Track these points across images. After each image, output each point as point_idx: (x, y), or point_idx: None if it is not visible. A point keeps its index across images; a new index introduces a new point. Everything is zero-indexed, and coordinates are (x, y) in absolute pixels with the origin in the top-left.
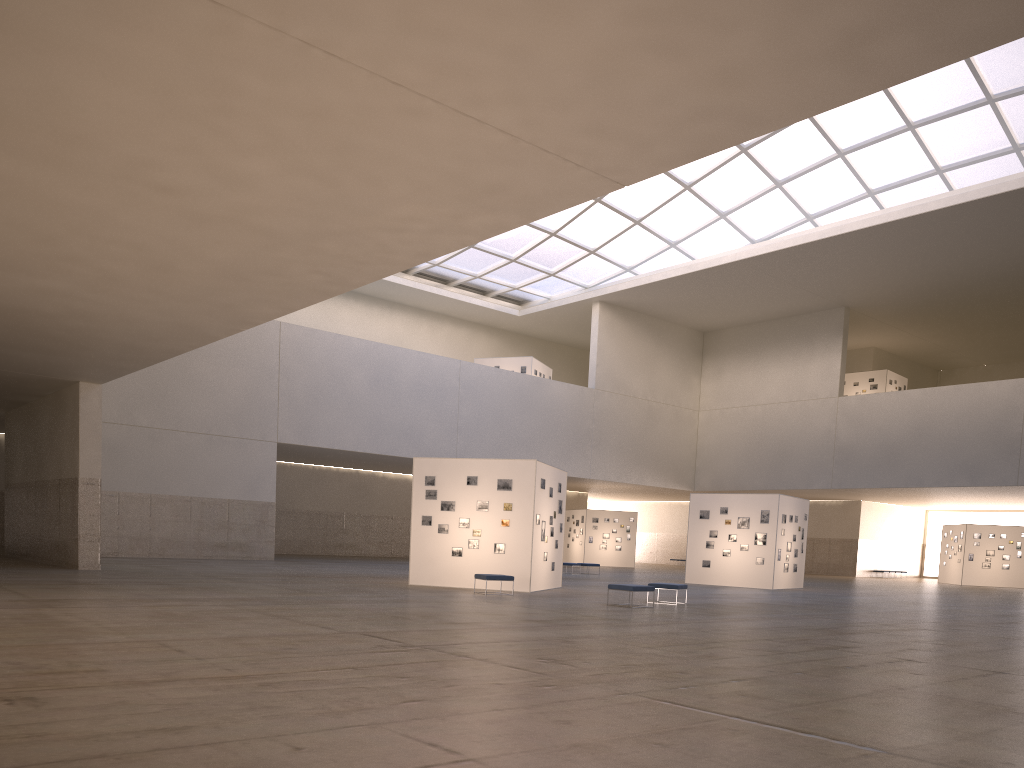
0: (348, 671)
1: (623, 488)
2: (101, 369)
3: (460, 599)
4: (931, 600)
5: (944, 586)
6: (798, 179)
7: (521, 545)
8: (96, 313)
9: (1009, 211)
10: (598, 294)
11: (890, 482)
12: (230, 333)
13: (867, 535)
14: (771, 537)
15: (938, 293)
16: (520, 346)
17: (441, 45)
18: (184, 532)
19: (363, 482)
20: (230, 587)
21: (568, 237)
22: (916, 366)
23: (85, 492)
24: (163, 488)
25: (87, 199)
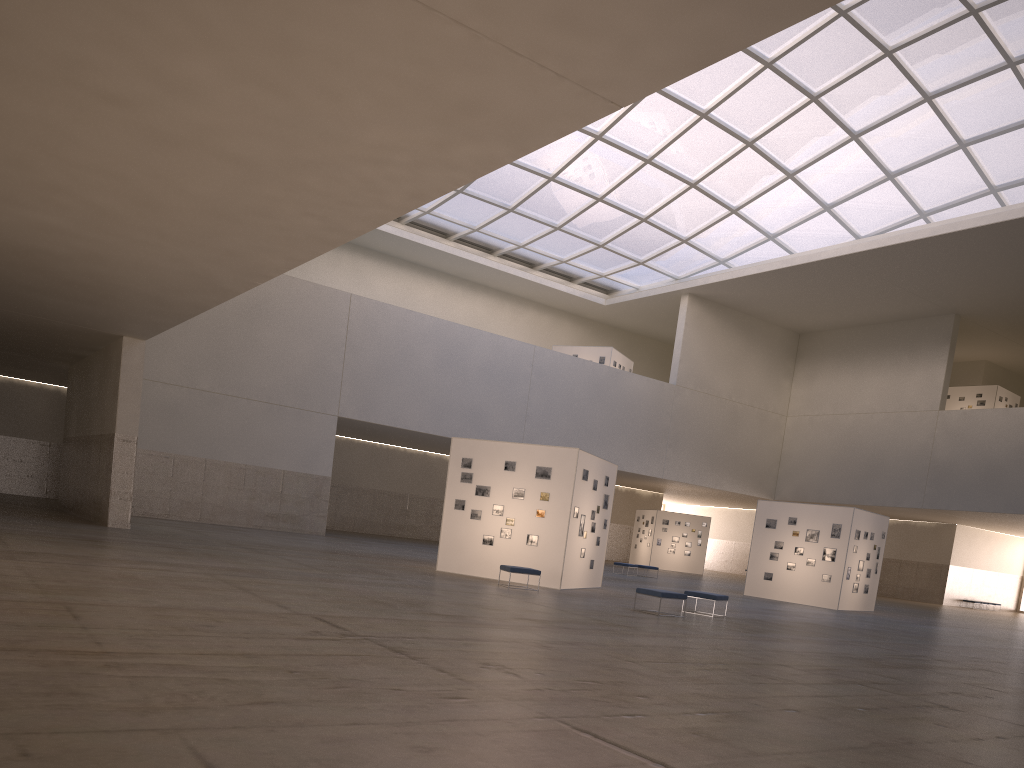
0: (237, 658)
1: (699, 491)
2: (138, 323)
3: (474, 590)
4: (1014, 637)
5: None
6: (913, 171)
7: (555, 538)
8: (106, 256)
9: None
10: (688, 286)
11: (988, 506)
12: (247, 287)
13: (959, 561)
14: (841, 553)
15: None
16: (605, 337)
17: None
18: (236, 500)
19: (430, 465)
20: (239, 556)
21: (660, 224)
22: None
23: (120, 449)
24: (219, 454)
25: (37, 110)
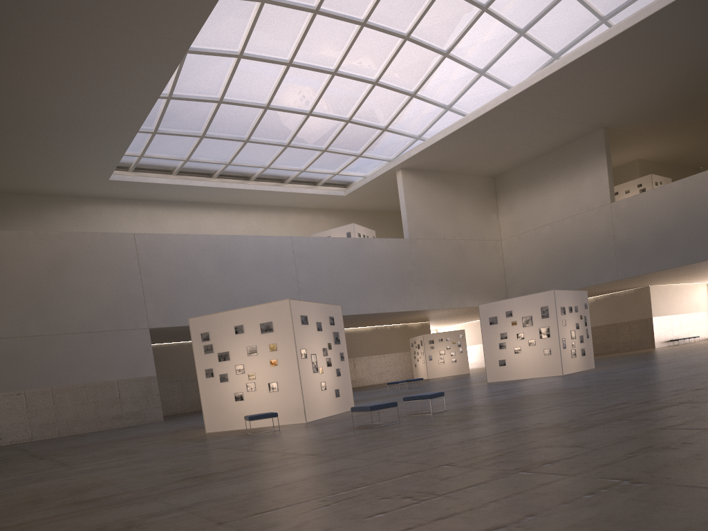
0: None
1: (452, 313)
2: None
3: (204, 448)
4: None
5: None
6: (538, 24)
7: (291, 380)
8: None
9: None
10: (398, 163)
11: (667, 264)
12: None
13: (659, 313)
14: (553, 329)
15: (681, 95)
16: (354, 219)
17: None
18: (84, 412)
19: None
20: (2, 471)
21: (361, 121)
22: (678, 168)
23: None
24: (60, 381)
25: None
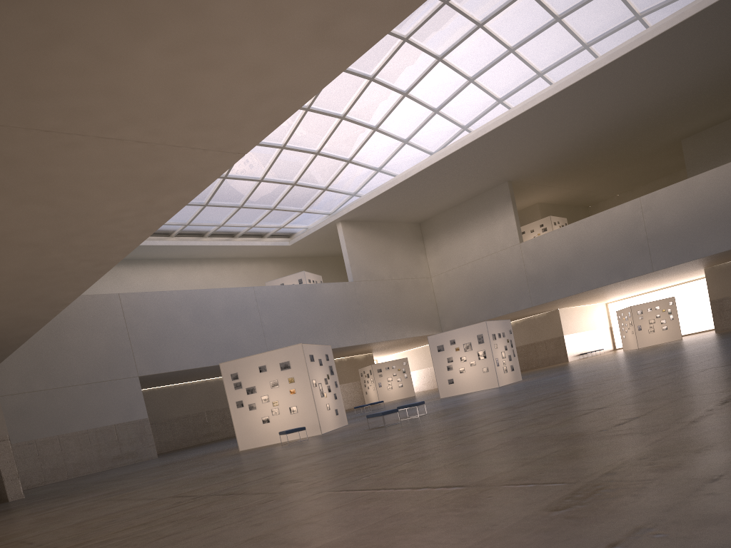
0: (138, 527)
1: (394, 343)
2: None
3: (267, 452)
4: (605, 366)
5: (625, 352)
6: (448, 104)
7: (307, 404)
8: None
9: (591, 89)
10: (338, 216)
11: (570, 292)
12: (54, 314)
13: (569, 331)
14: (488, 351)
15: (566, 156)
16: (298, 265)
17: (59, 100)
18: (89, 455)
19: (212, 387)
20: (108, 486)
21: (305, 183)
22: (571, 208)
23: None
24: (66, 429)
25: None
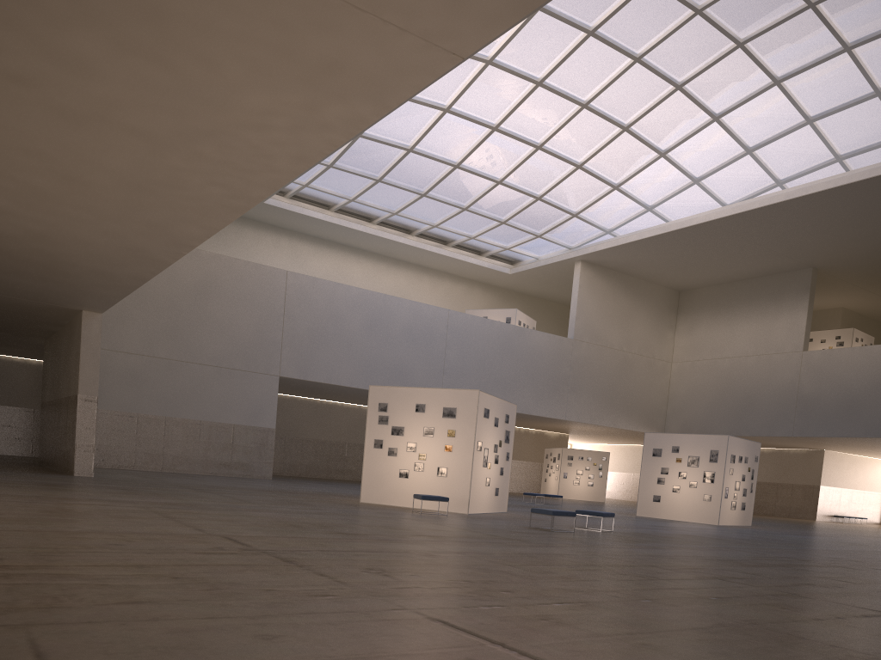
0: (129, 568)
1: (598, 430)
2: (92, 297)
3: (387, 515)
4: (874, 543)
5: None
6: (768, 146)
7: (462, 469)
8: (50, 235)
9: None
10: (580, 254)
11: (849, 432)
12: (176, 257)
13: (829, 482)
14: (719, 476)
15: None
16: (512, 301)
17: None
18: (193, 451)
19: (364, 416)
20: (182, 495)
21: (552, 201)
22: None
23: (83, 408)
24: (176, 412)
25: None
